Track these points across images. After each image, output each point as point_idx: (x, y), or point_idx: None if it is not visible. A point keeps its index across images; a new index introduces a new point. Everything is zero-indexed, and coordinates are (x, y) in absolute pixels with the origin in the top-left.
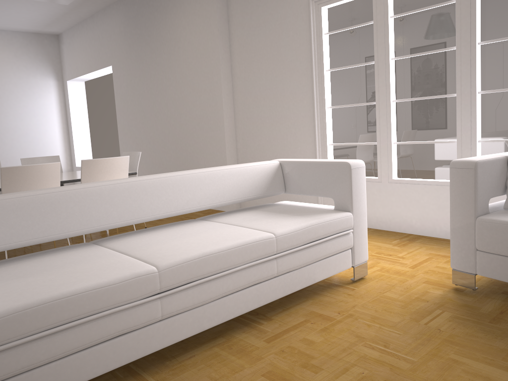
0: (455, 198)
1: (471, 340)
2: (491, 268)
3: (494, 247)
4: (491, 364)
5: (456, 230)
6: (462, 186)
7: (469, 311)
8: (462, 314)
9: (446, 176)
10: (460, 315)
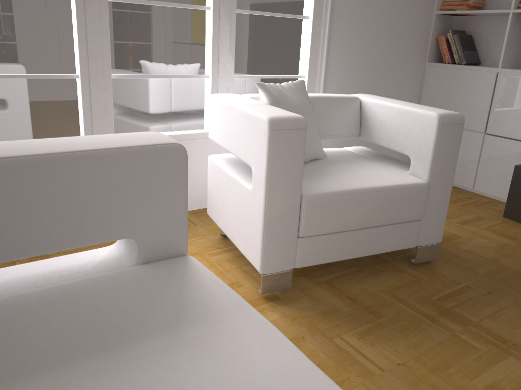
0: (276, 174)
1: (428, 350)
2: (314, 254)
3: (324, 227)
4: (492, 362)
5: (275, 220)
6: (288, 155)
7: (343, 318)
8: (351, 327)
9: (61, 134)
10: (356, 330)
